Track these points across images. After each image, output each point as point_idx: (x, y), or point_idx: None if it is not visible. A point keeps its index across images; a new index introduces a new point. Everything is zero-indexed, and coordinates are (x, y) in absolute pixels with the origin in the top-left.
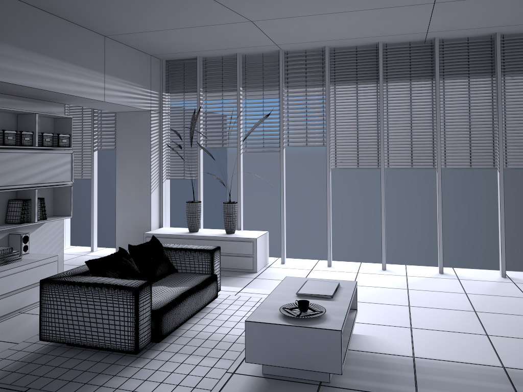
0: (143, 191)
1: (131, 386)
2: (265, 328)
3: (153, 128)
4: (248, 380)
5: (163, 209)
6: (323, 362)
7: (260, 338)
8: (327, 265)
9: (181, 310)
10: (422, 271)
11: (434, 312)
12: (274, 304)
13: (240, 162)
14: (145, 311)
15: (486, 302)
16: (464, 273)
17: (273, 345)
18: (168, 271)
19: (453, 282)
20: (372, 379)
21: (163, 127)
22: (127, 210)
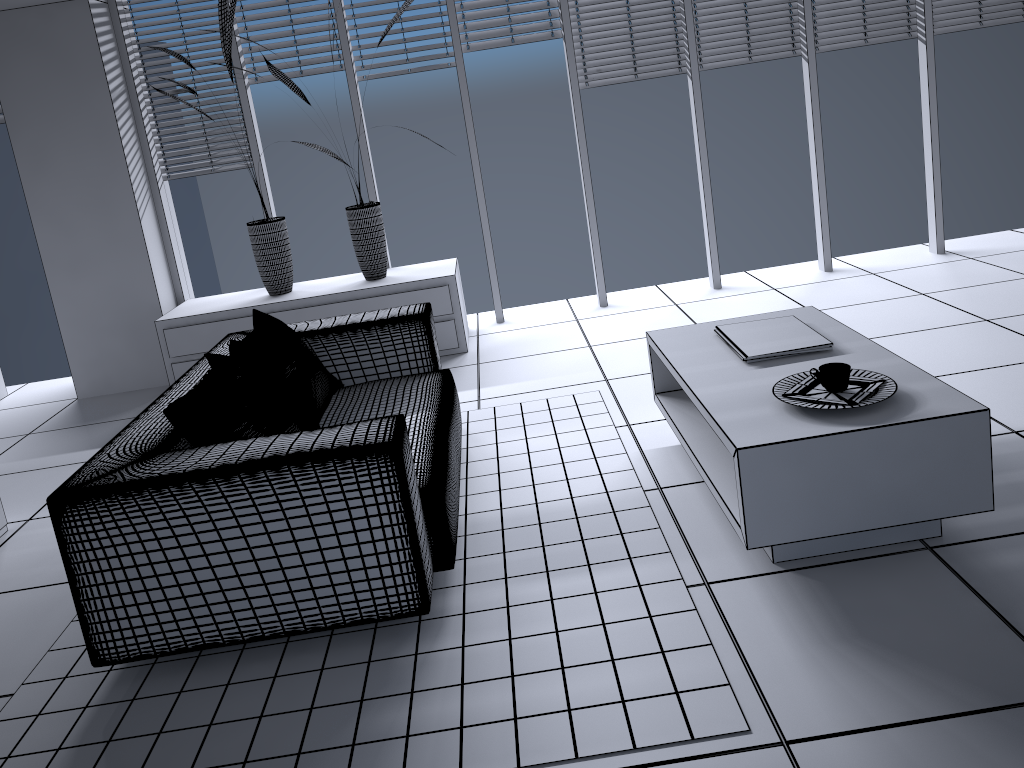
0: (118, 218)
1: (495, 707)
2: (794, 454)
3: (105, 47)
4: (763, 588)
5: (176, 255)
6: (948, 494)
7: (782, 482)
8: (595, 304)
9: (454, 471)
10: (789, 275)
11: (921, 340)
12: (734, 396)
13: (359, 105)
14: (416, 498)
15: (981, 301)
16: (868, 263)
17: (819, 489)
18: (330, 390)
19: (871, 280)
20: (1010, 501)
21: (127, 45)
22: (81, 275)
